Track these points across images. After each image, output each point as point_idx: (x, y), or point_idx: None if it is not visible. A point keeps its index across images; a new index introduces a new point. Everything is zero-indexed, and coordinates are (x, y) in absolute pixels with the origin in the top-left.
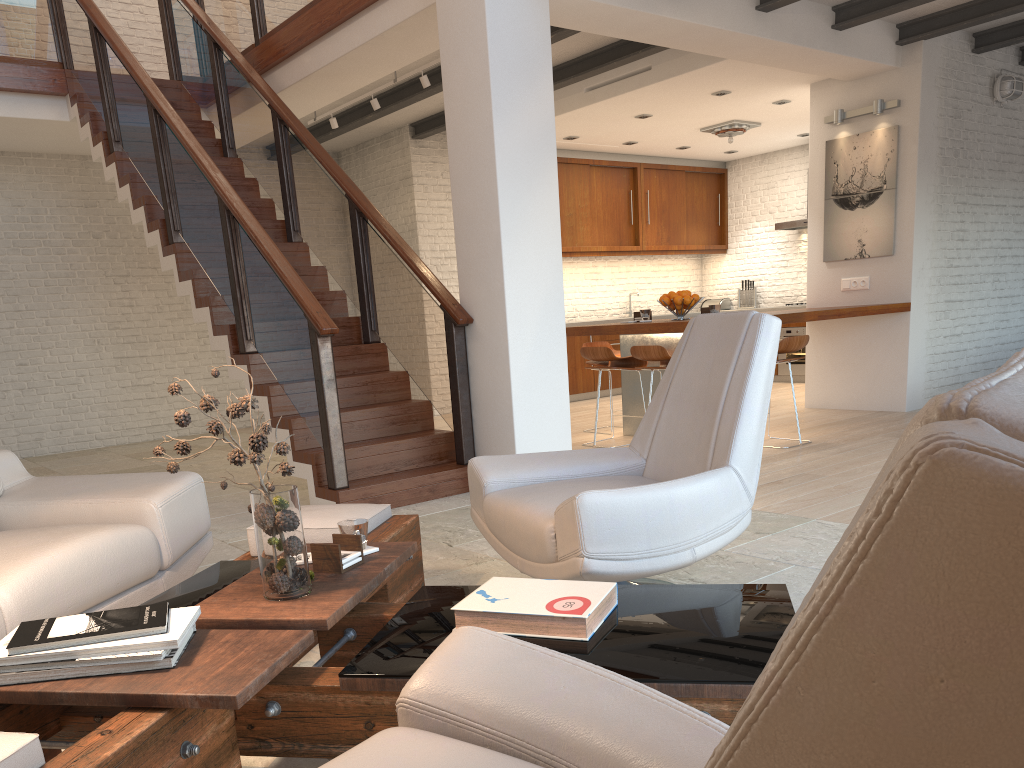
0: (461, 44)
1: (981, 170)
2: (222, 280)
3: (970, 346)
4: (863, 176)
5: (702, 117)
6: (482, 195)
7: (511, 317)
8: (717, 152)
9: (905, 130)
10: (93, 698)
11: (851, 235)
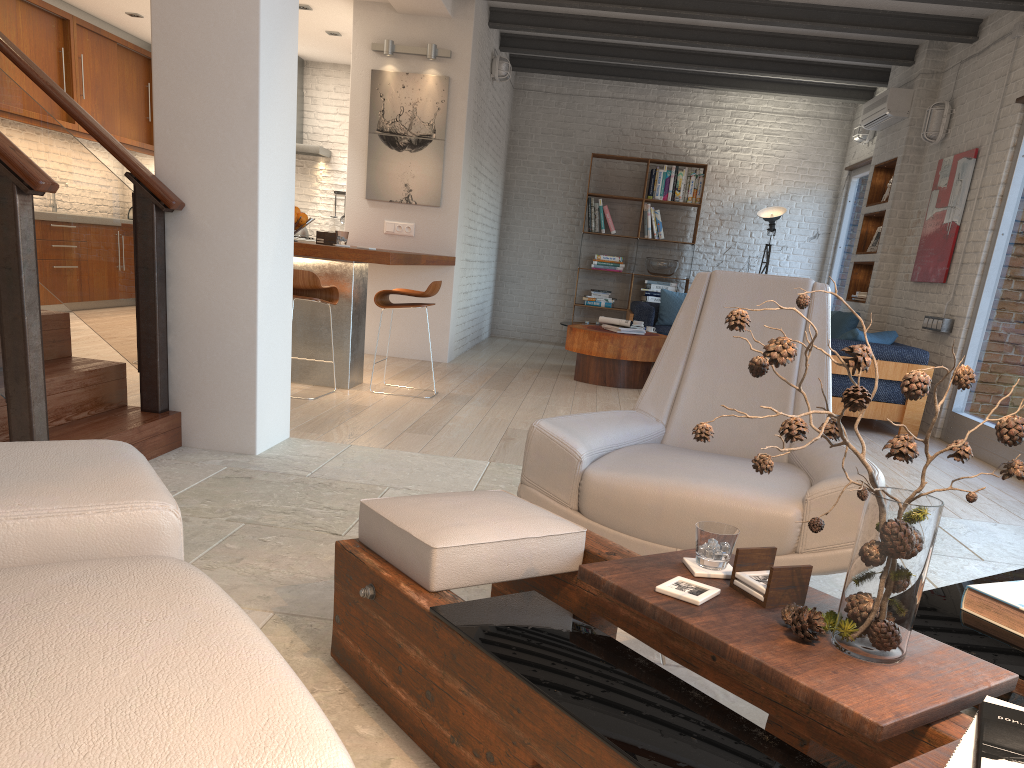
0: None
1: (483, 140)
2: None
3: (469, 304)
4: (412, 119)
5: None
6: (225, 28)
7: (262, 214)
8: None
9: (455, 84)
10: None
11: (398, 177)
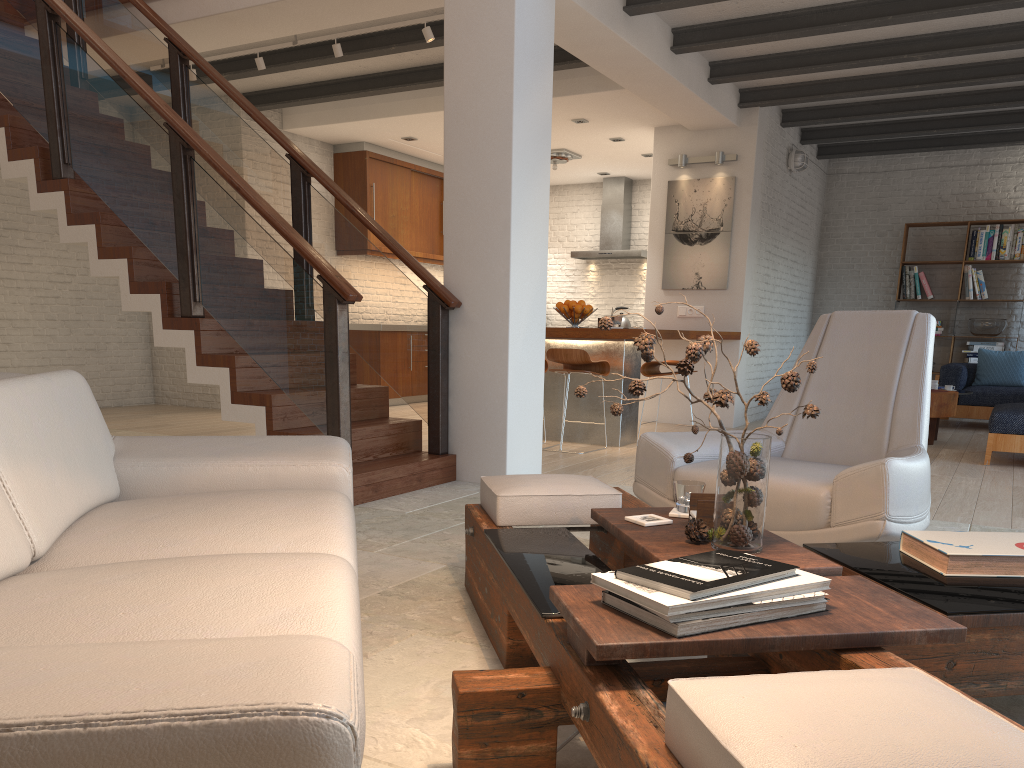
0: (477, 19)
1: (779, 226)
2: (154, 229)
3: (765, 375)
4: (702, 217)
5: None
6: (489, 177)
7: (513, 304)
8: None
9: (741, 182)
10: (811, 641)
11: (689, 268)
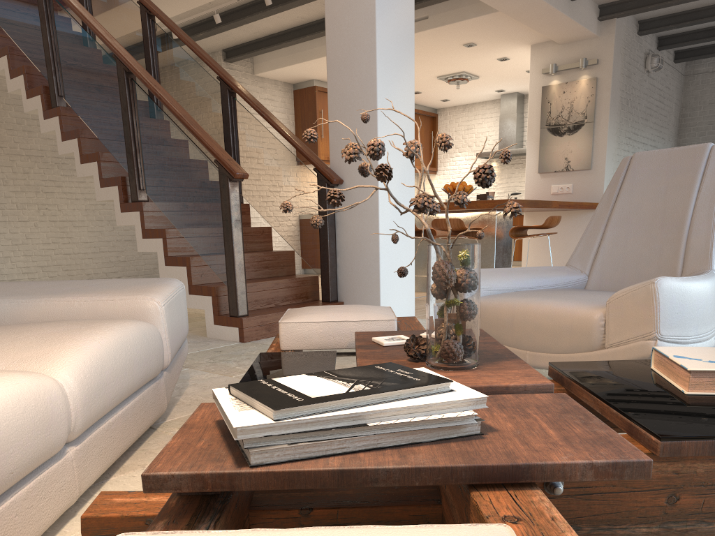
0: None
1: (638, 117)
2: (113, 138)
3: None
4: (570, 112)
5: (444, 66)
6: (360, 76)
7: None
8: (436, 99)
9: (601, 81)
10: (428, 475)
11: (560, 154)
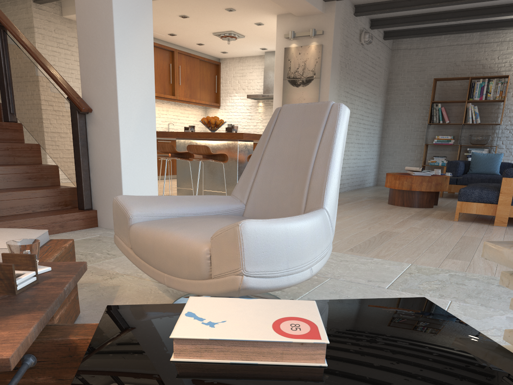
0: None
1: (354, 77)
2: None
3: (346, 166)
4: (303, 69)
5: (216, 25)
6: (101, 21)
7: (121, 110)
8: (217, 51)
9: (325, 47)
10: None
11: (296, 100)
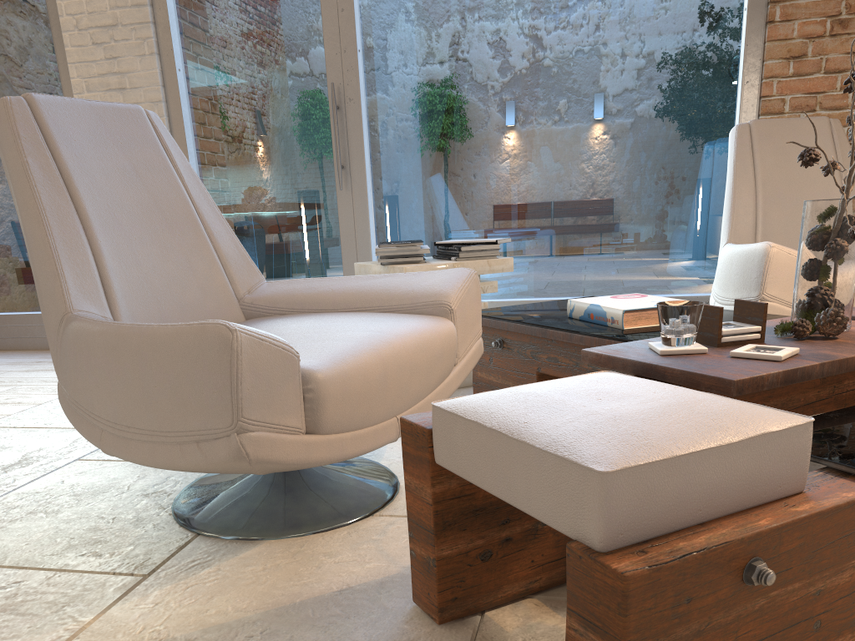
0: None
1: None
2: None
3: None
4: None
5: None
6: None
7: None
8: None
9: None
10: None
11: None
